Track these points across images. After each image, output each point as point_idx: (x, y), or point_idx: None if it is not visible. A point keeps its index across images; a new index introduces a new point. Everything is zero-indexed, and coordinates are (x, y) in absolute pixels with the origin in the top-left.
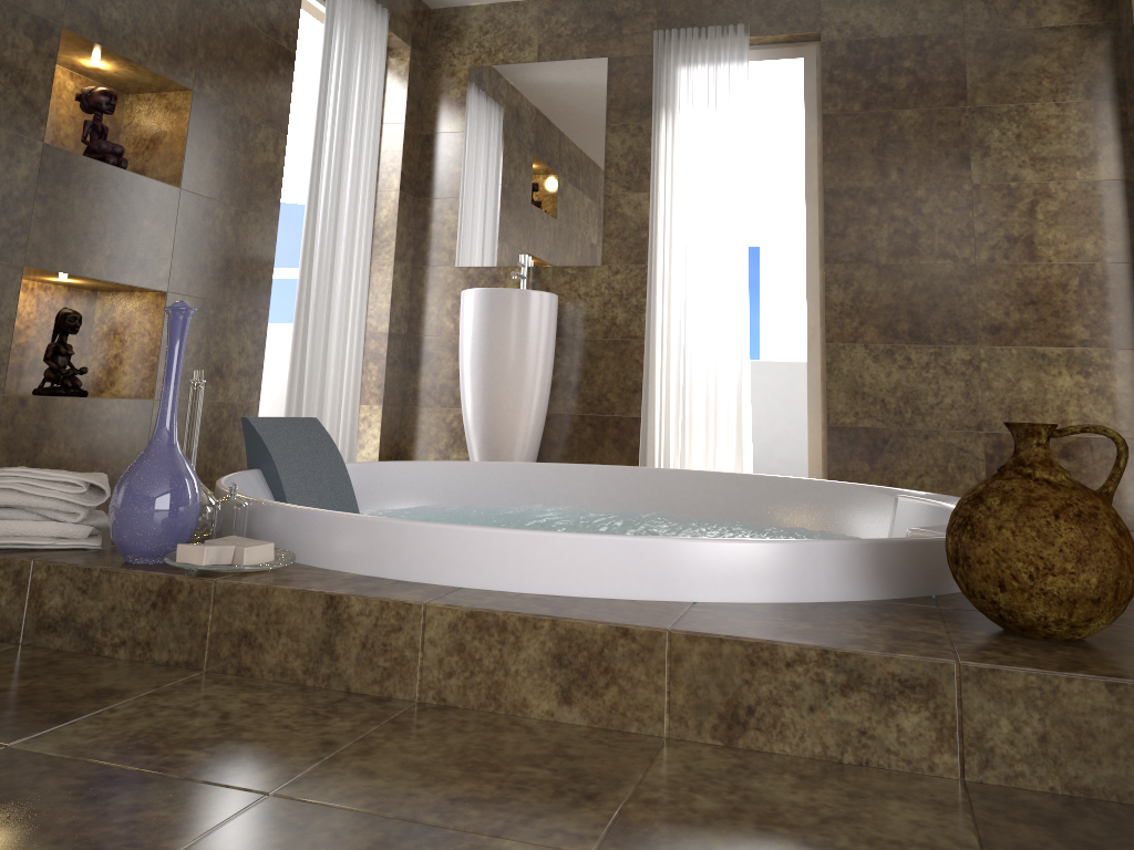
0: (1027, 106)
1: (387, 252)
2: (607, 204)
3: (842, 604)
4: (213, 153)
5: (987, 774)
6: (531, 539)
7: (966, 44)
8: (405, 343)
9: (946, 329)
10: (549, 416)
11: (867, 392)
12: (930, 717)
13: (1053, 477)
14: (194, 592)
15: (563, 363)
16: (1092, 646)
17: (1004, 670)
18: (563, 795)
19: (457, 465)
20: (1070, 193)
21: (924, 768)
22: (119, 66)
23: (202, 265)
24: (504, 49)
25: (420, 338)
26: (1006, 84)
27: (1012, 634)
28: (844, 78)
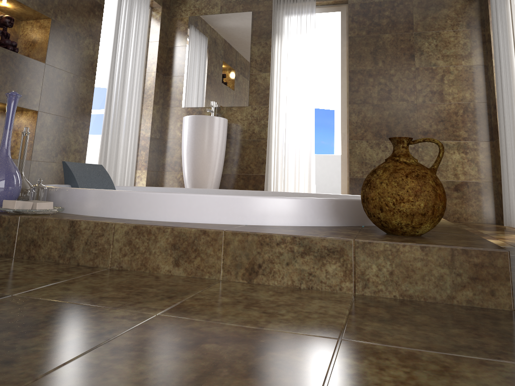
0: (440, 32)
1: (150, 100)
2: (251, 78)
3: (316, 227)
4: (62, 48)
5: (365, 290)
6: (170, 196)
7: (413, 4)
8: (159, 142)
9: (403, 133)
10: (224, 175)
11: (367, 162)
12: (341, 266)
13: (408, 161)
14: (10, 222)
15: (230, 151)
16: (423, 237)
17: (375, 242)
18: (157, 296)
19: (170, 189)
20: (459, 71)
21: (337, 289)
22: (15, 6)
23: (56, 99)
24: (205, 8)
25: (165, 140)
26: (431, 22)
27: (389, 234)
28: (358, 20)
